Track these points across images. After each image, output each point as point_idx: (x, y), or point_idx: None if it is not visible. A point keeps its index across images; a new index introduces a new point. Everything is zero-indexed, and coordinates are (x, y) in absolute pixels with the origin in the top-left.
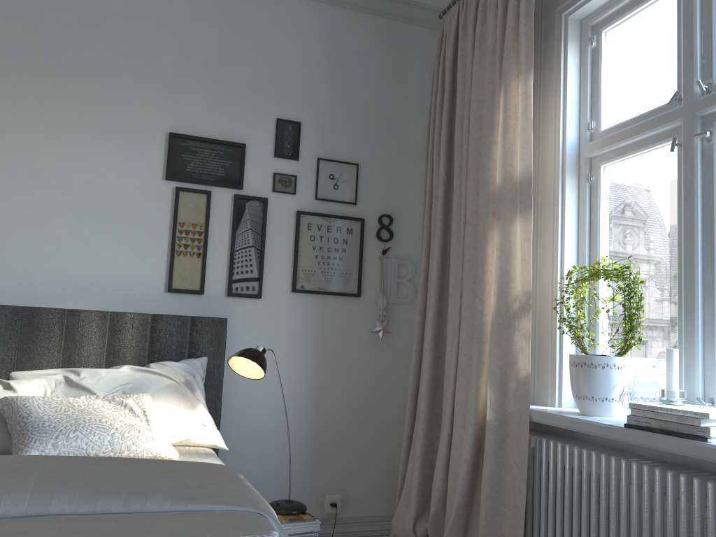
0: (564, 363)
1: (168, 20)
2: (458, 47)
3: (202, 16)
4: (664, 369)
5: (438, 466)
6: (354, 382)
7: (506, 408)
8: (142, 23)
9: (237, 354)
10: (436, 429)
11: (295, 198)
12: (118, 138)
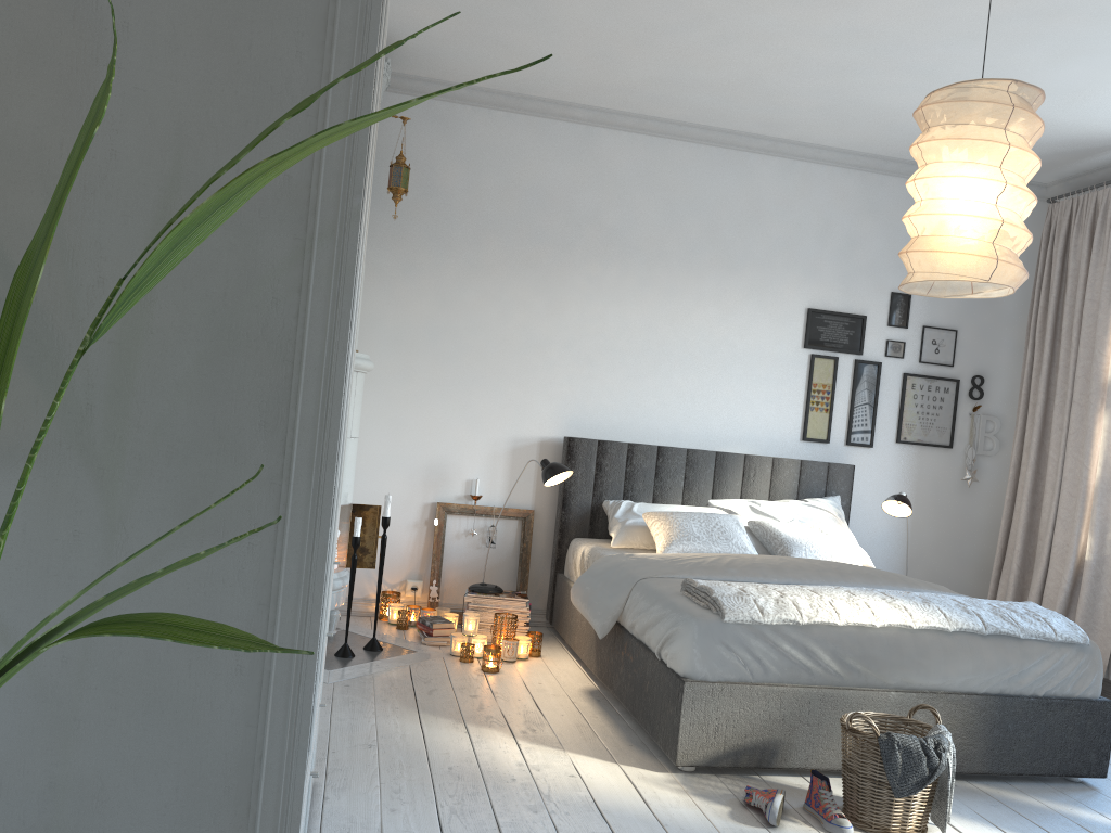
0: None
1: (810, 211)
2: (1068, 238)
3: (836, 205)
4: None
5: (1033, 593)
6: (941, 521)
7: (1103, 552)
8: (790, 215)
9: (893, 499)
10: (1027, 565)
11: (902, 361)
12: (770, 314)
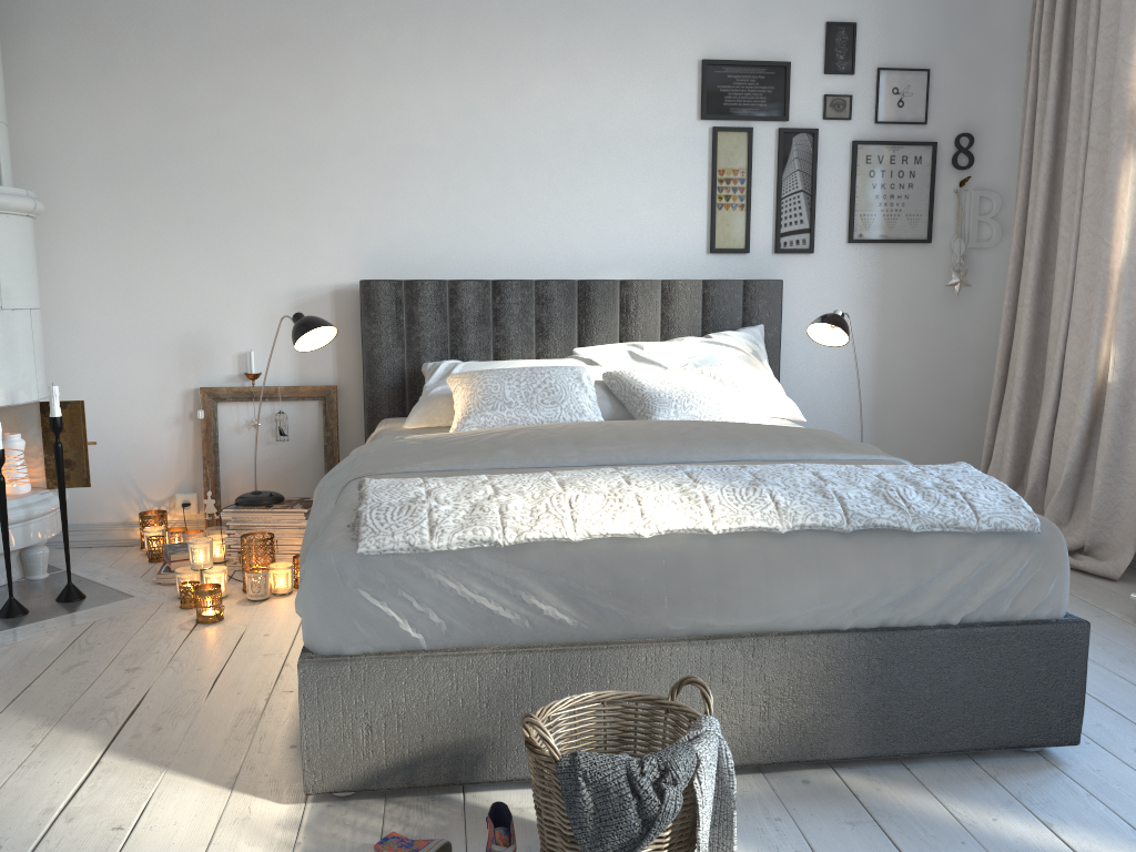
0: None
1: None
2: None
3: None
4: None
5: (1039, 437)
6: (921, 347)
7: (1134, 369)
8: None
9: (819, 321)
10: (1034, 397)
11: (850, 124)
12: (646, 75)
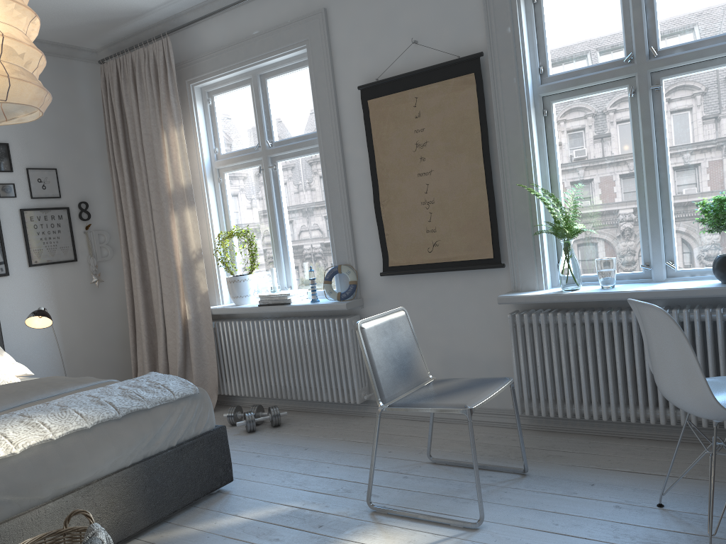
0: (222, 281)
1: None
2: (120, 90)
3: None
4: (270, 276)
5: (161, 352)
6: (84, 318)
7: (197, 311)
8: None
9: (33, 315)
10: (152, 333)
11: (16, 199)
12: None
